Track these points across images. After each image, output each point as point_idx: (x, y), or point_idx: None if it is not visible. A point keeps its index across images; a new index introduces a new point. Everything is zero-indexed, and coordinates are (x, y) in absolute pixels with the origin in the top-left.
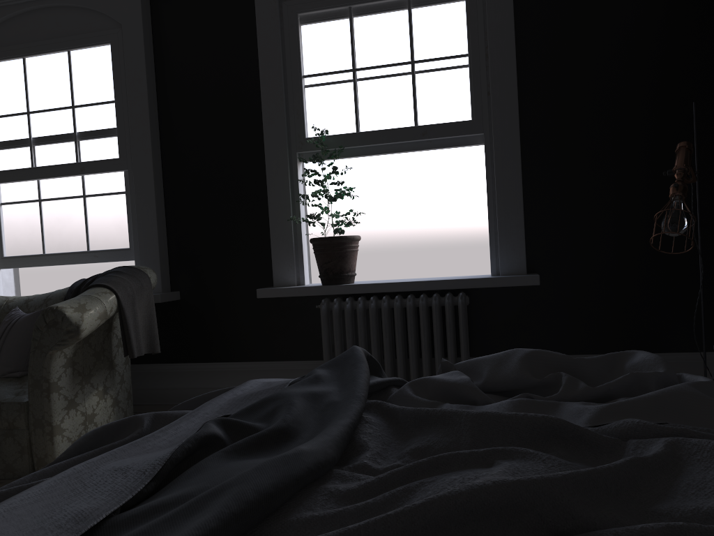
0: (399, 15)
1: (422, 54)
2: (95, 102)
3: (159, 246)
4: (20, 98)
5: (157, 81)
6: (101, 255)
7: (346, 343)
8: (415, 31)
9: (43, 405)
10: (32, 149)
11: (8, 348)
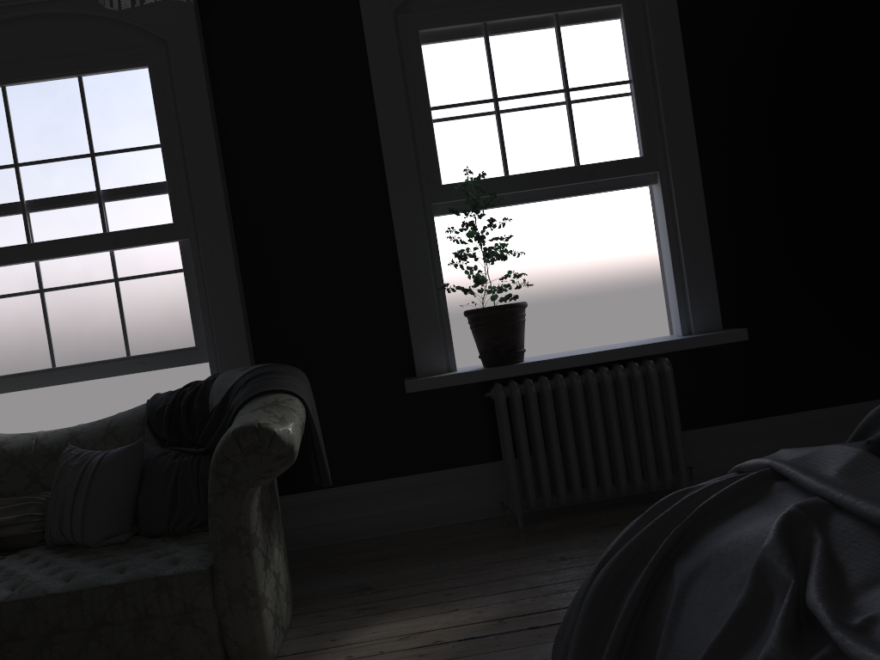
0: (546, 33)
1: (577, 81)
2: (128, 147)
3: (247, 340)
4: (0, 144)
5: (219, 117)
6: (151, 361)
7: (536, 435)
8: (567, 53)
9: (244, 567)
10: (27, 216)
11: (97, 503)
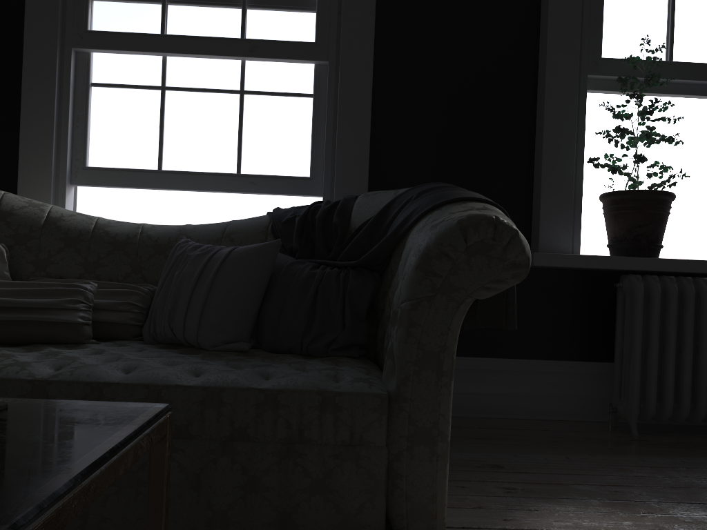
0: None
1: None
2: None
3: (368, 179)
4: None
5: None
6: (262, 183)
7: (669, 338)
8: None
9: (439, 401)
10: (165, 6)
11: (221, 300)
